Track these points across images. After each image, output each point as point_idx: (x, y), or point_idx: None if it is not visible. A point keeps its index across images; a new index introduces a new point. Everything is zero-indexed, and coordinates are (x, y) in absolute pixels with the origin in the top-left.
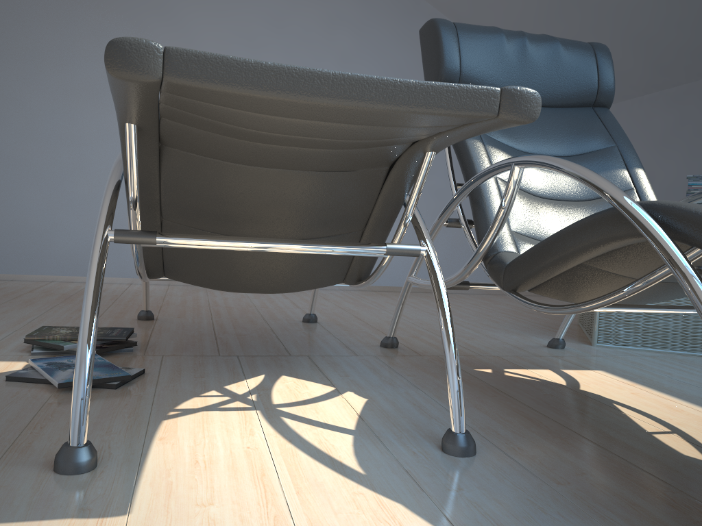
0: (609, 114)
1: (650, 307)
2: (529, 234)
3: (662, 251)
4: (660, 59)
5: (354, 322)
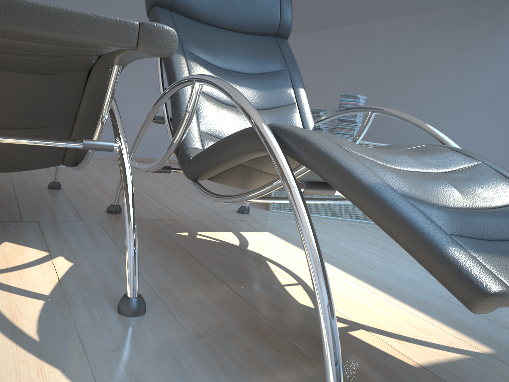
0: (286, 44)
1: (285, 199)
2: (214, 134)
3: (278, 167)
4: (335, 5)
5: (93, 189)
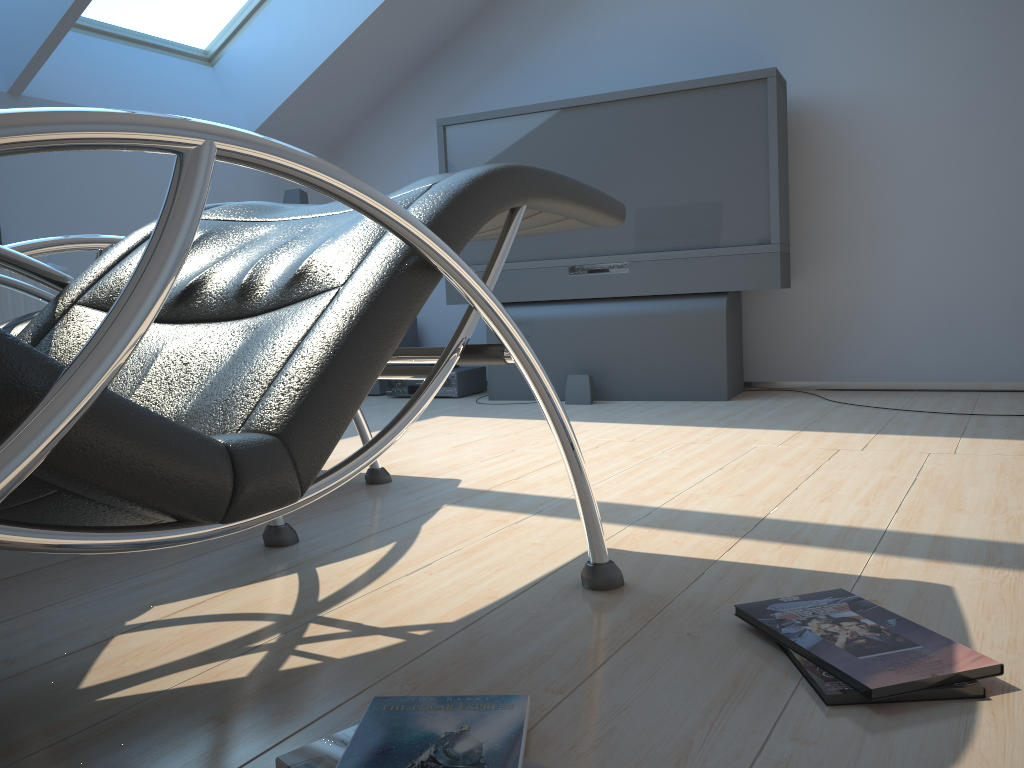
0: None
1: None
2: None
3: None
4: None
5: None
